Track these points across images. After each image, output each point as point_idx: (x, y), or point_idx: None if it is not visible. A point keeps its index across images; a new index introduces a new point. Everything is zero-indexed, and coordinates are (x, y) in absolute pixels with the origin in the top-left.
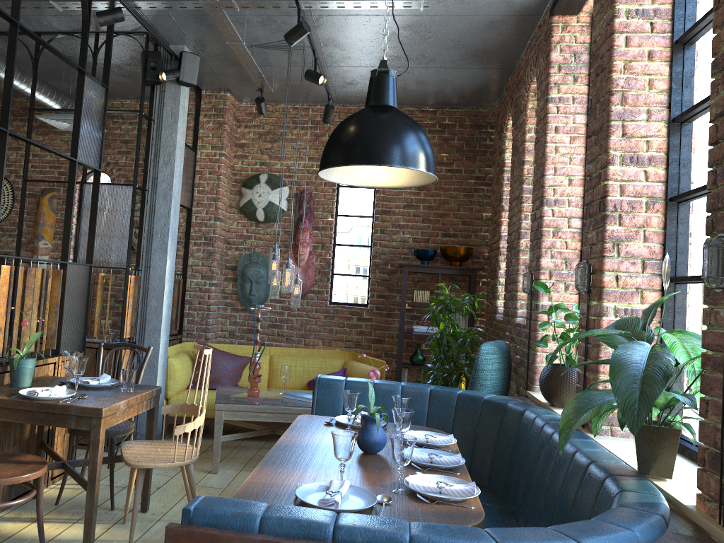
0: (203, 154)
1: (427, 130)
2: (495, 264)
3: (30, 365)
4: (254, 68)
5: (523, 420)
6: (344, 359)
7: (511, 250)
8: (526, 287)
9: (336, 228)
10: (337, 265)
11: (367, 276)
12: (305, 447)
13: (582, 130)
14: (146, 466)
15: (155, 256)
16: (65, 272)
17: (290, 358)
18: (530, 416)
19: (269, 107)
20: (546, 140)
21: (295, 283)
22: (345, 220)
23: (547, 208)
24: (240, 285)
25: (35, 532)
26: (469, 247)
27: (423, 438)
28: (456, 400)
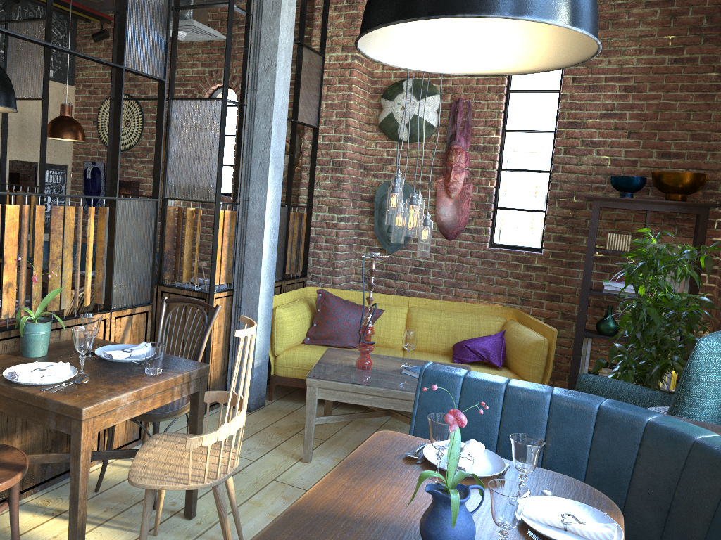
0: (332, 58)
1: (644, 3)
2: None
3: (41, 331)
4: None
5: None
6: (505, 318)
7: None
8: None
9: (503, 148)
10: (502, 196)
11: (542, 212)
12: (335, 523)
13: None
14: (149, 486)
15: (254, 187)
16: (114, 210)
17: (432, 313)
18: None
19: None
20: None
21: (422, 224)
22: (516, 137)
23: None
24: (377, 221)
25: (46, 535)
26: (700, 173)
27: (559, 523)
28: (642, 432)
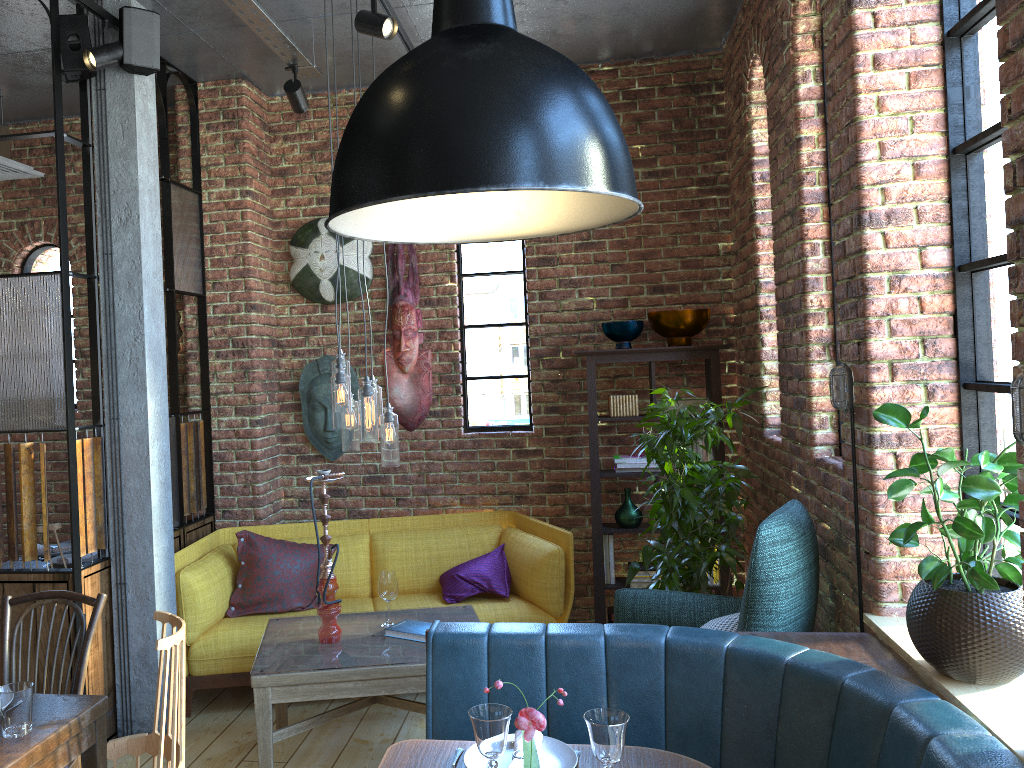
0: (213, 196)
1: None
2: (752, 335)
3: None
4: (266, 26)
5: (892, 733)
6: (500, 526)
7: (787, 314)
8: (840, 398)
9: (463, 298)
10: (471, 362)
11: (525, 377)
12: None
13: (934, 56)
14: None
15: (126, 397)
16: None
17: (405, 537)
18: (911, 728)
19: (321, 100)
20: (857, 87)
21: (384, 421)
22: (476, 282)
23: (872, 231)
24: (308, 417)
25: None
26: (702, 309)
27: None
28: (723, 664)
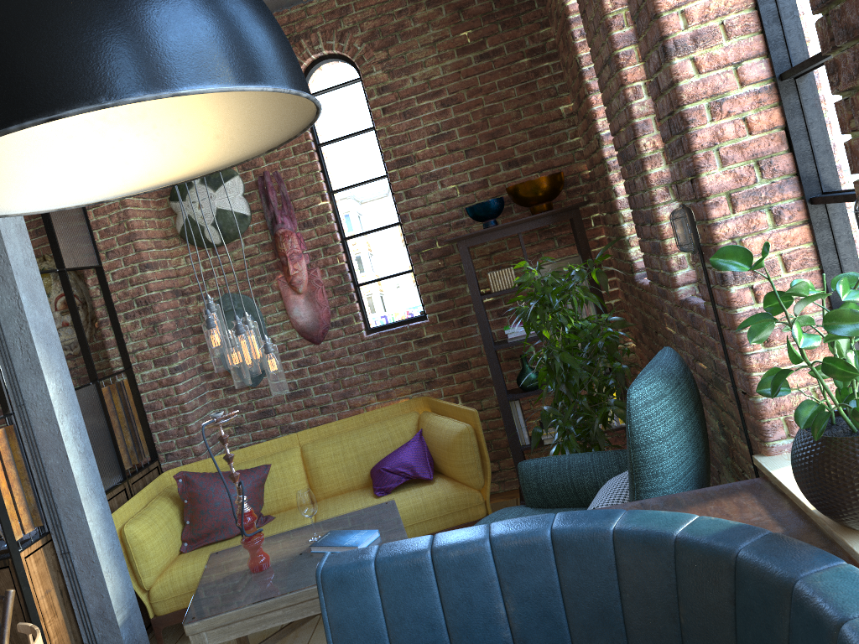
0: None
1: (424, 3)
2: (606, 187)
3: None
4: None
5: (797, 615)
6: (417, 412)
7: (628, 162)
8: (685, 241)
9: (338, 213)
10: (359, 270)
11: (410, 272)
12: None
13: None
14: None
15: (26, 383)
16: None
17: (331, 442)
18: (817, 612)
19: None
20: None
21: (264, 353)
22: (347, 195)
23: (681, 59)
24: None
25: None
26: (555, 173)
27: None
28: (613, 548)
